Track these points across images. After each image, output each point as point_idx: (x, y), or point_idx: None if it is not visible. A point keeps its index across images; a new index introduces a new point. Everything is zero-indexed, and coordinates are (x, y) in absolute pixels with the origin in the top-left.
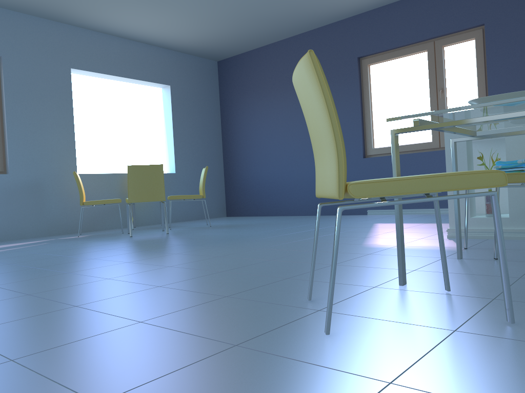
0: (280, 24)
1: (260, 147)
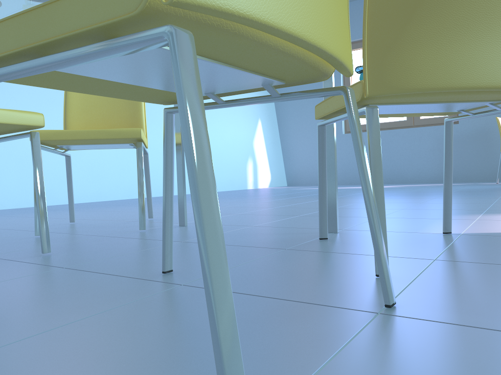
0: None
1: None
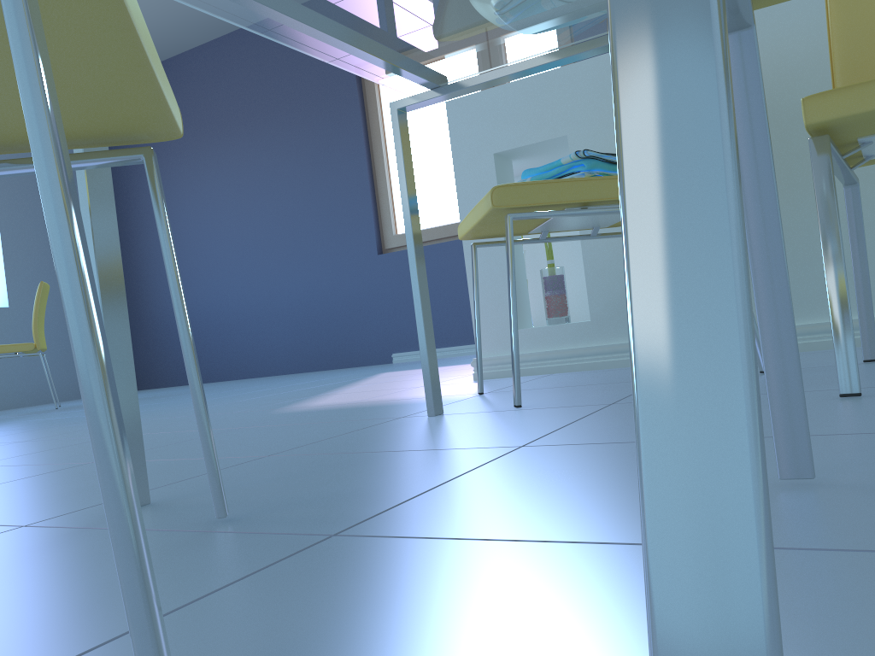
0: None
1: (191, 249)
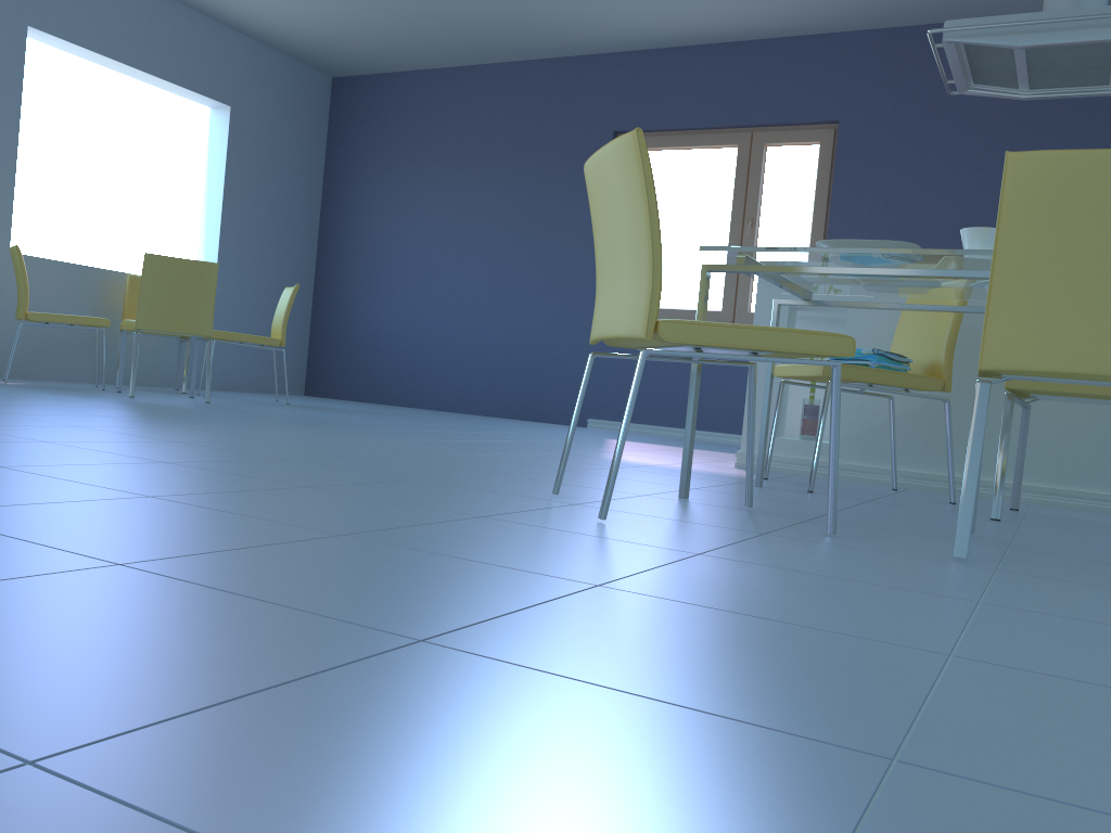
0: (479, 36)
1: (397, 267)
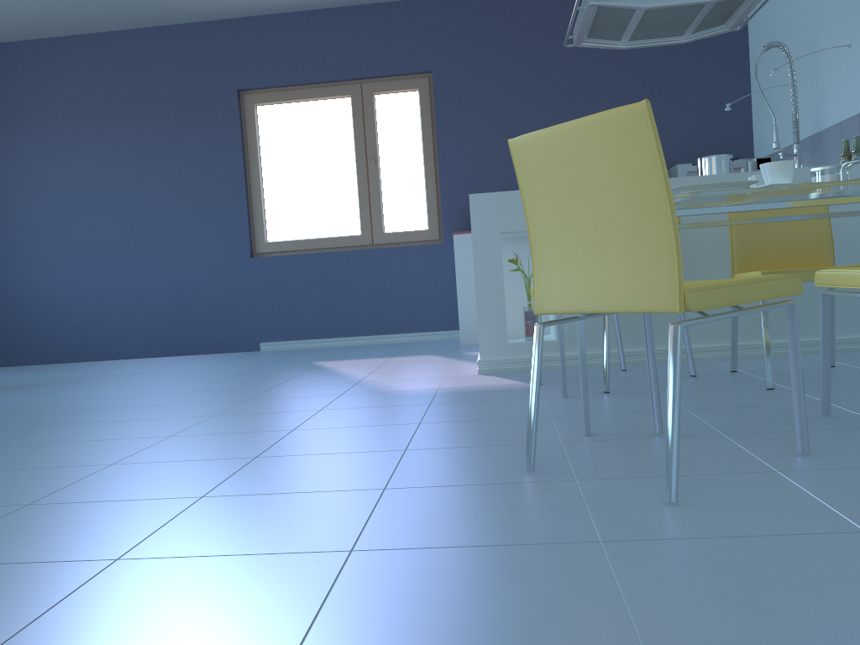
0: (94, 6)
1: (37, 232)
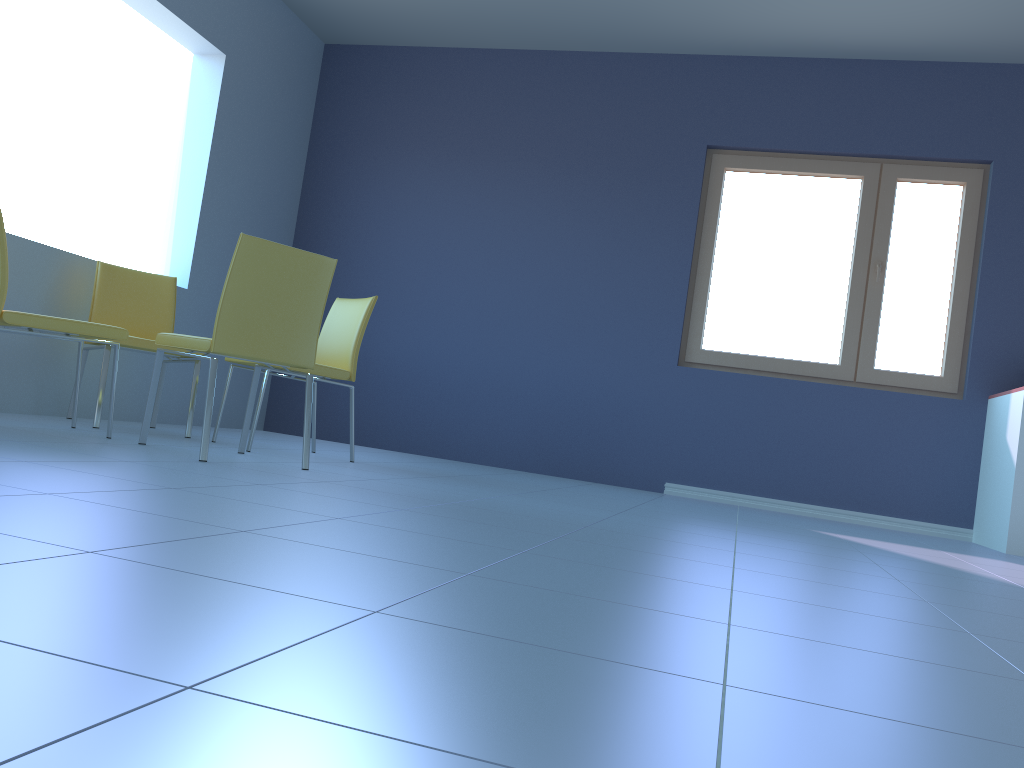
0: (564, 12)
1: (406, 281)
